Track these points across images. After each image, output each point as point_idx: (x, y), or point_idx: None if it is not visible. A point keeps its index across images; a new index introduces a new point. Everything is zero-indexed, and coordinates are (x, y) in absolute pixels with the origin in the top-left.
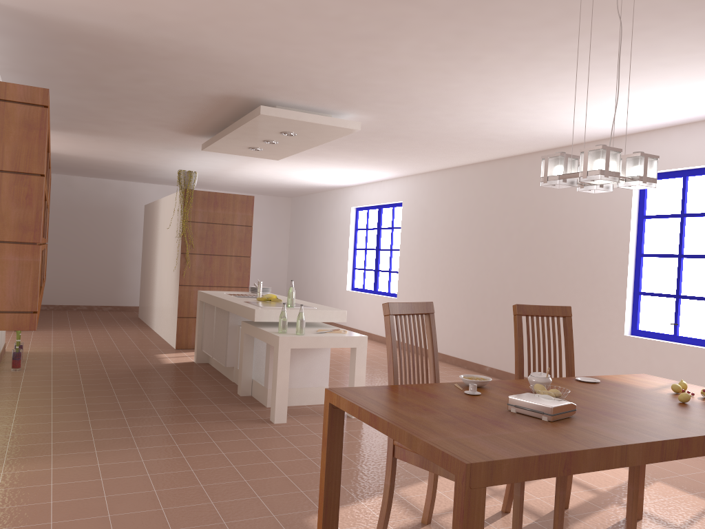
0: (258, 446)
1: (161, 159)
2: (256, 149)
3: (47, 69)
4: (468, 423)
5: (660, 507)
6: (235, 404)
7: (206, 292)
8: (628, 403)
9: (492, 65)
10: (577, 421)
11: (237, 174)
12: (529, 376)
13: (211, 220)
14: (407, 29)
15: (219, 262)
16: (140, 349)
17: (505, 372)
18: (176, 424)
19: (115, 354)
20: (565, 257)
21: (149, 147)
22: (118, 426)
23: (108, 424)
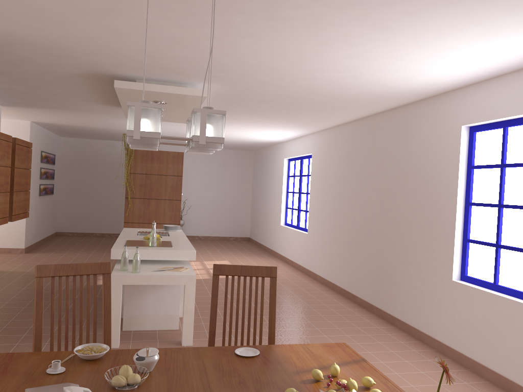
0: None
1: (125, 125)
2: None
3: None
4: None
5: None
6: (99, 326)
7: (125, 229)
8: None
9: (250, 29)
10: None
11: None
12: (137, 352)
13: (149, 171)
14: (132, 0)
15: (155, 204)
16: None
17: (370, 304)
18: (26, 344)
19: None
20: (411, 204)
21: (103, 116)
22: None
23: None
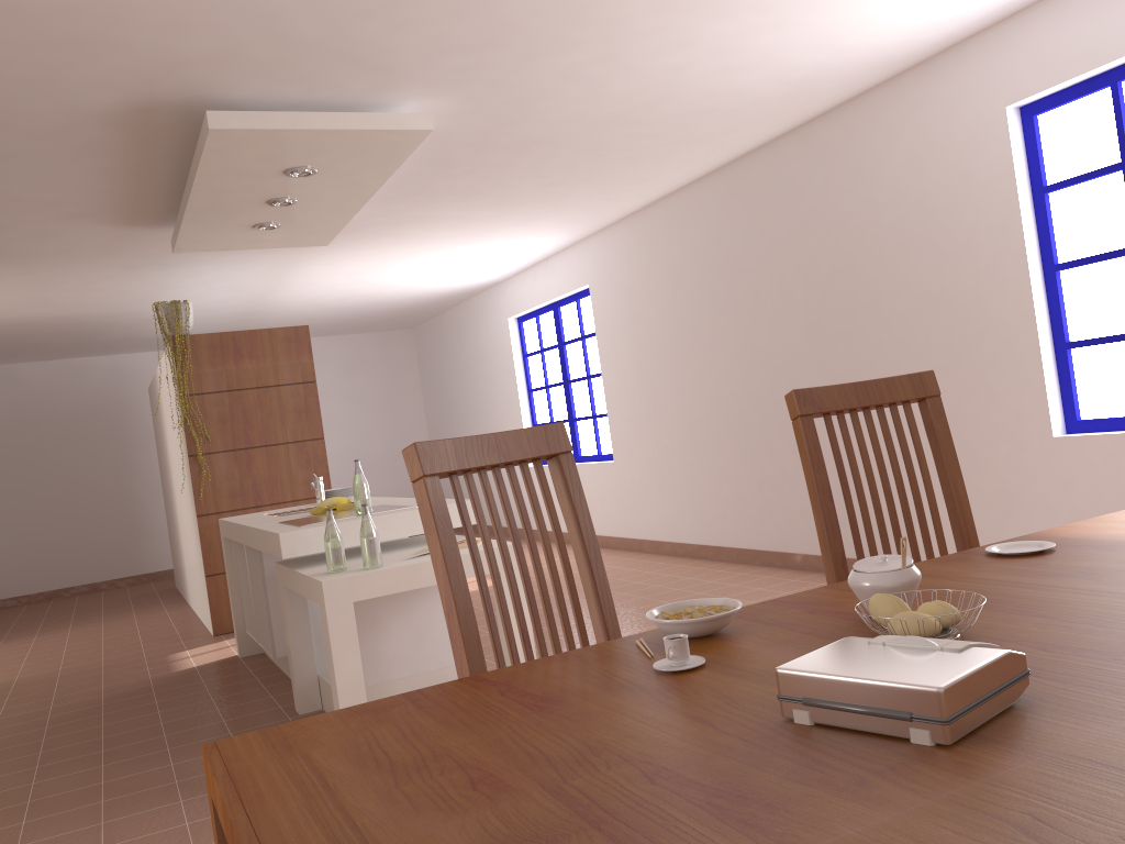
0: None
1: (135, 295)
2: (269, 228)
3: None
4: (609, 837)
5: None
6: None
7: (230, 519)
8: None
9: None
10: (1048, 720)
11: (291, 299)
12: (850, 574)
13: (235, 384)
14: None
15: (265, 460)
16: (146, 650)
17: None
18: (130, 816)
19: (91, 670)
20: (902, 311)
21: (91, 272)
22: None
23: None
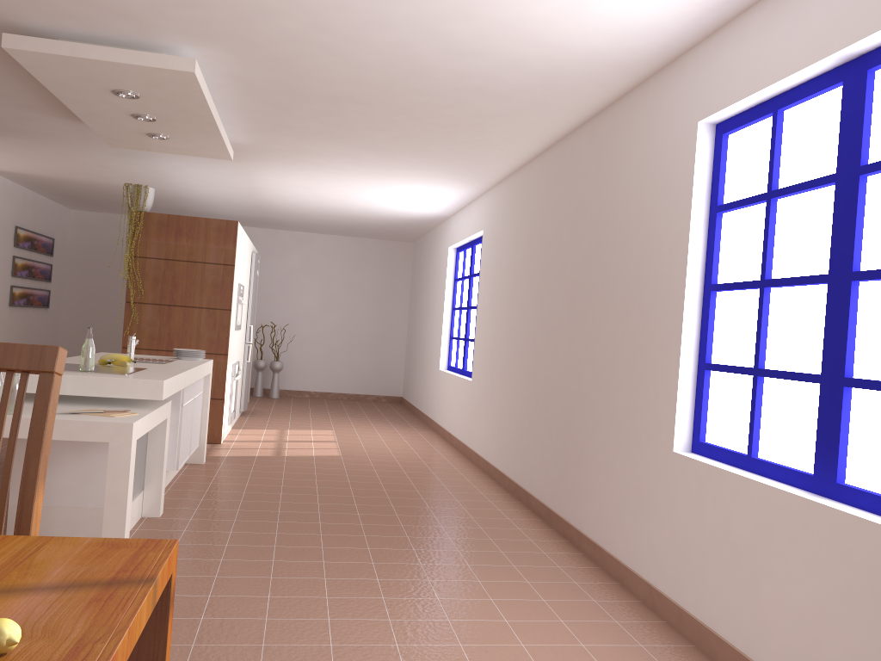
0: None
1: (149, 177)
2: (162, 138)
3: None
4: None
5: None
6: None
7: (97, 354)
8: None
9: None
10: None
11: (279, 201)
12: None
13: (171, 255)
14: None
15: (182, 317)
16: None
17: (548, 510)
18: None
19: None
20: (615, 301)
21: (93, 153)
22: None
23: None
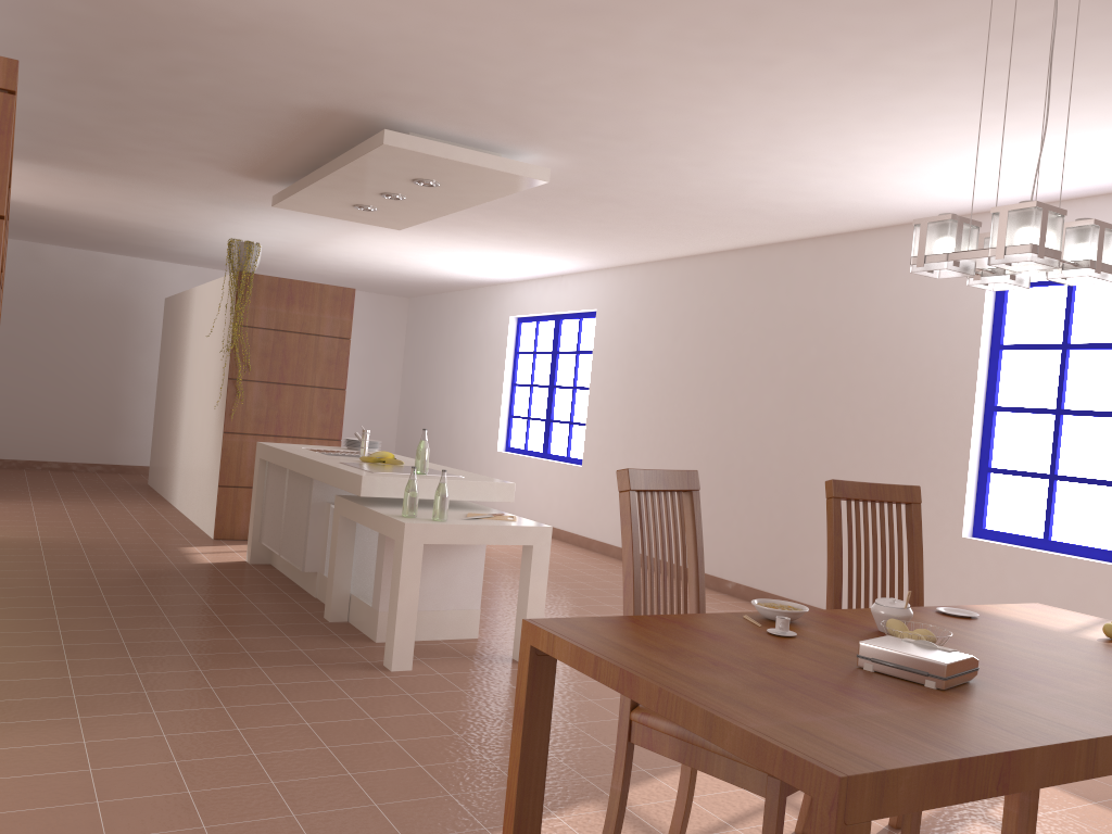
0: (367, 712)
1: (198, 221)
2: (366, 209)
3: (12, 41)
4: (803, 693)
5: (1050, 826)
6: (321, 636)
7: (272, 445)
8: (1049, 657)
9: (791, 77)
10: (986, 689)
11: (325, 253)
12: (873, 605)
13: (282, 325)
14: (662, 0)
15: (292, 397)
16: (153, 538)
17: (761, 592)
18: (221, 670)
19: (109, 545)
20: (868, 409)
21: (179, 197)
22: (119, 671)
23: (100, 668)
